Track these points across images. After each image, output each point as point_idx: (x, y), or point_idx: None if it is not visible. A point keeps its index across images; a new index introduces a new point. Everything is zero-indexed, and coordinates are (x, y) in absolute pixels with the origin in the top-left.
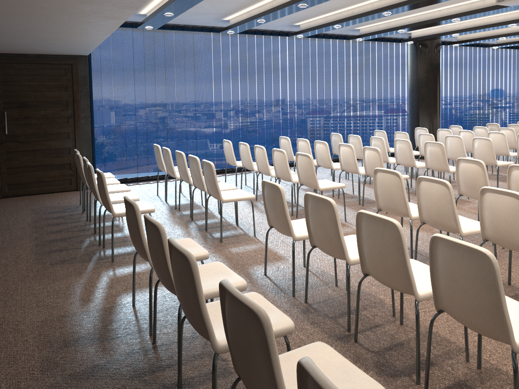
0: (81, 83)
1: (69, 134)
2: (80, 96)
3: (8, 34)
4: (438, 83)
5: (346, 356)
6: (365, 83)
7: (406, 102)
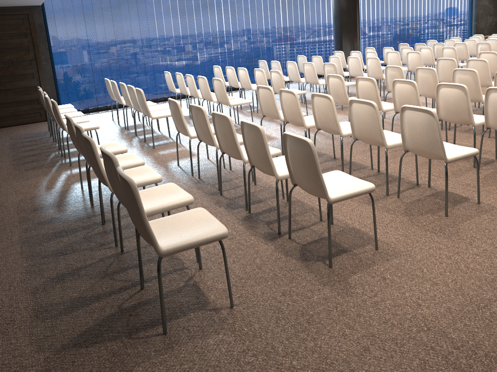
0: (38, 30)
1: (34, 75)
2: (39, 41)
3: None
4: (357, 11)
5: (211, 202)
6: (294, 14)
7: (333, 29)
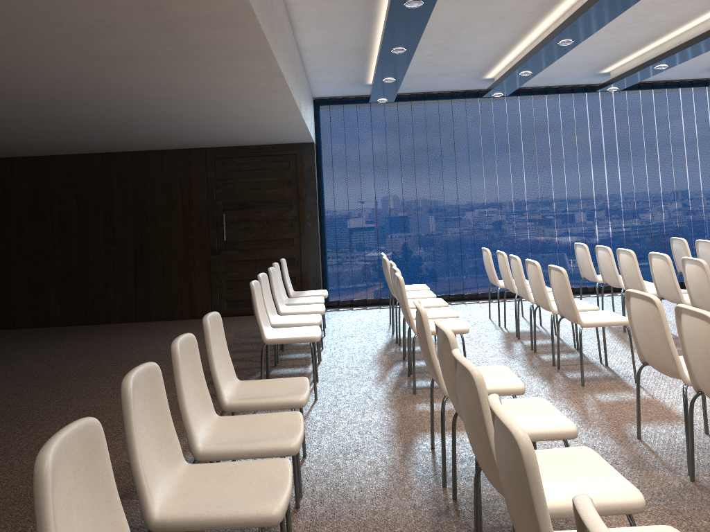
0: (306, 177)
1: (293, 241)
2: (305, 193)
3: (197, 124)
4: None
5: None
6: None
7: None
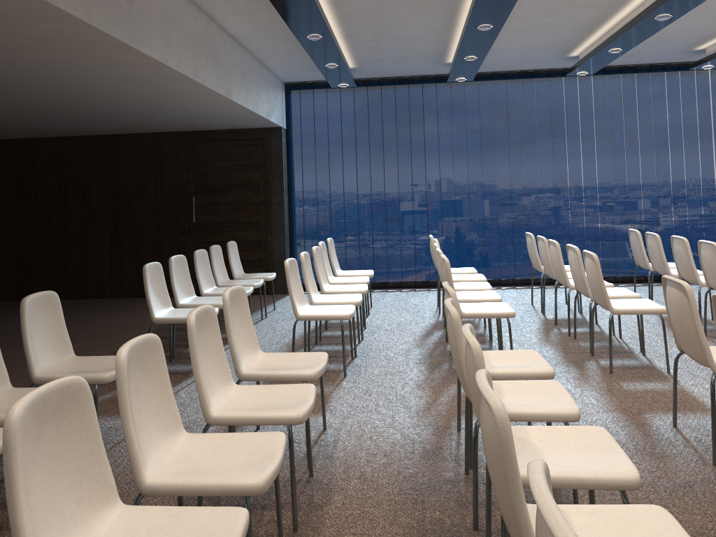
0: (274, 161)
1: (260, 224)
2: (272, 177)
3: (140, 109)
4: None
5: None
6: None
7: None
